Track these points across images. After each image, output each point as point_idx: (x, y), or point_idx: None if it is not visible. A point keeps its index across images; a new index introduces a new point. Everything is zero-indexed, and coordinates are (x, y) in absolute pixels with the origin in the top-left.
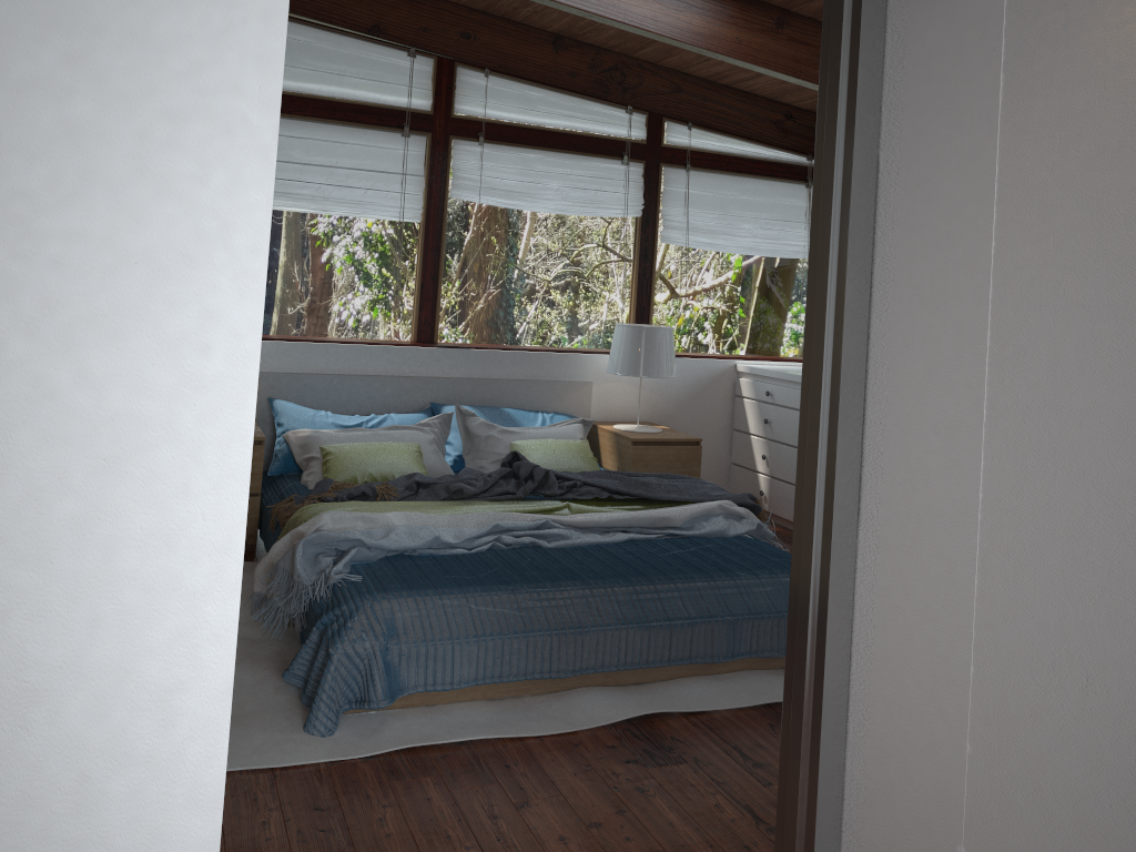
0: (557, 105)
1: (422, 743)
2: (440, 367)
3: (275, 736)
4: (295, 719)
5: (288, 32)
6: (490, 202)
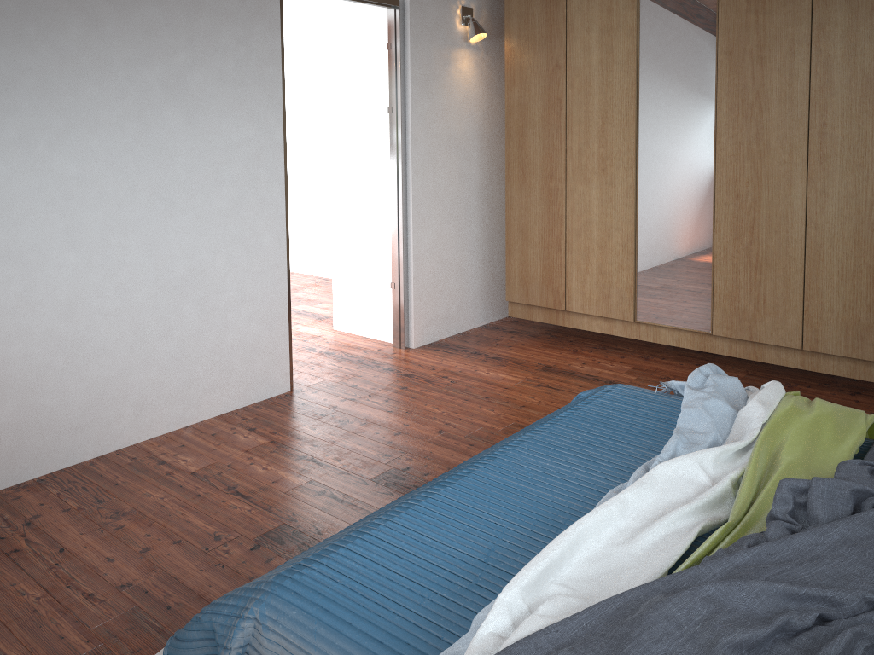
0: None
1: None
2: None
3: None
4: None
5: None
6: None
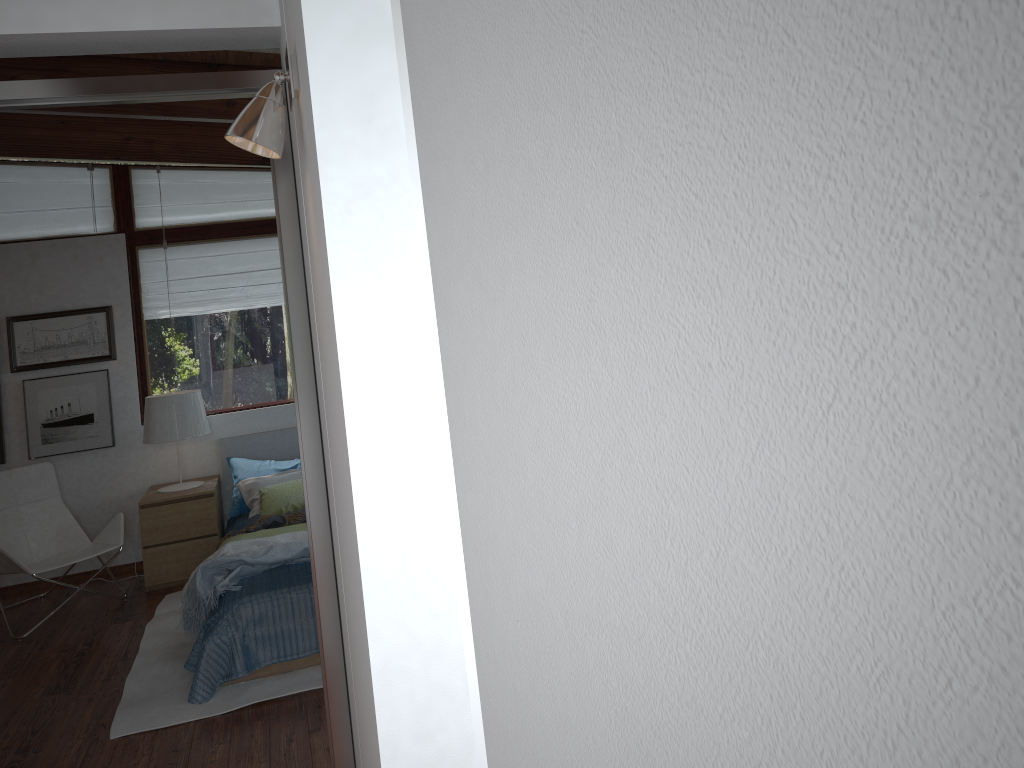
0: None
1: (265, 699)
2: None
3: (167, 707)
4: (185, 694)
5: (198, 178)
6: None
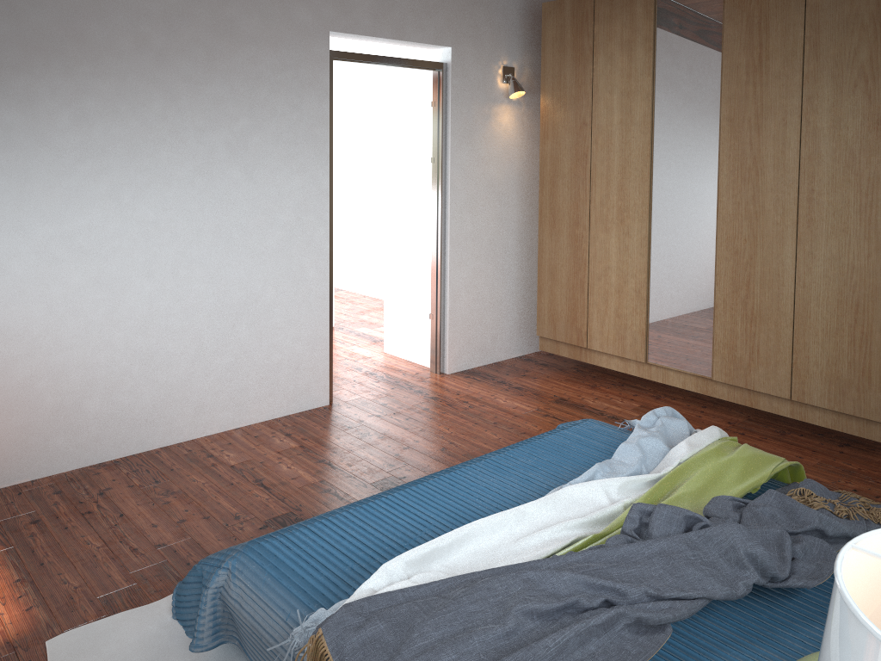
0: None
1: None
2: None
3: None
4: None
5: None
6: None
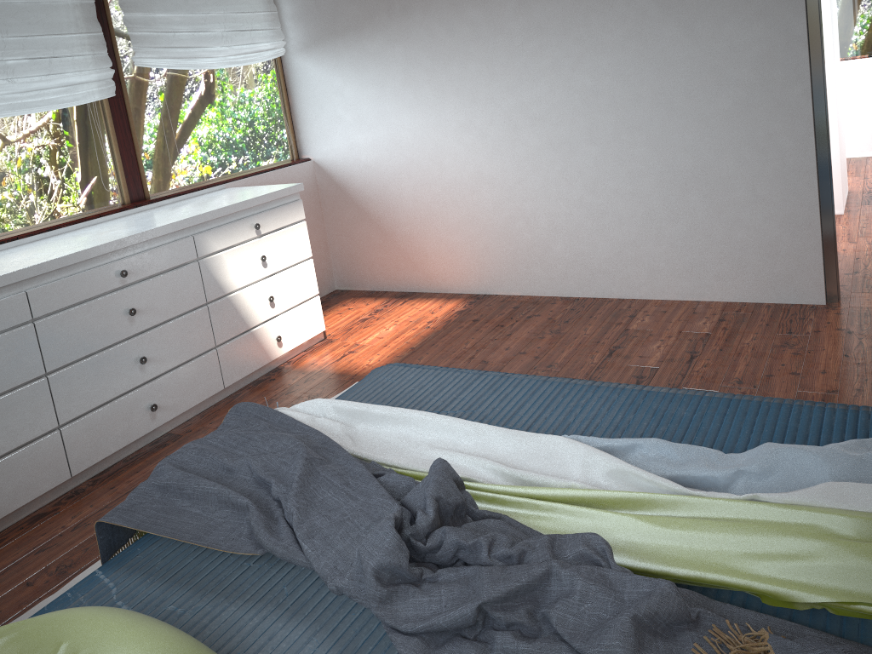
0: None
1: None
2: None
3: None
4: None
5: None
6: None
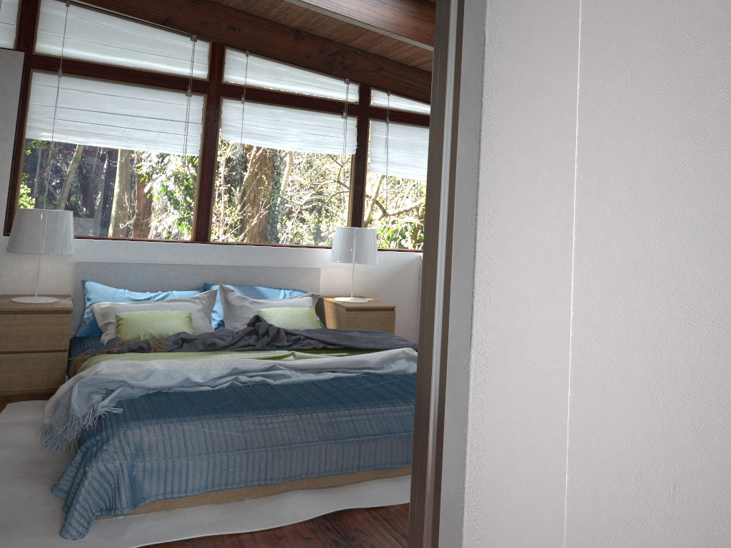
0: (297, 77)
1: (154, 542)
2: (211, 258)
3: (34, 540)
4: (55, 525)
5: (104, 21)
6: (249, 142)
